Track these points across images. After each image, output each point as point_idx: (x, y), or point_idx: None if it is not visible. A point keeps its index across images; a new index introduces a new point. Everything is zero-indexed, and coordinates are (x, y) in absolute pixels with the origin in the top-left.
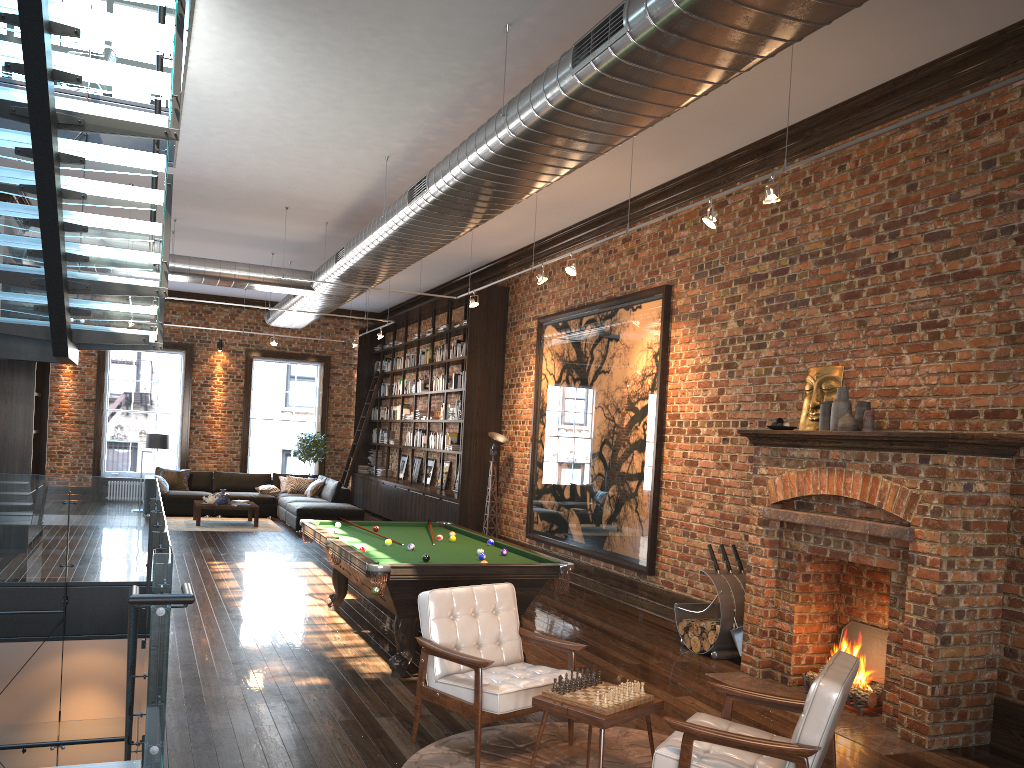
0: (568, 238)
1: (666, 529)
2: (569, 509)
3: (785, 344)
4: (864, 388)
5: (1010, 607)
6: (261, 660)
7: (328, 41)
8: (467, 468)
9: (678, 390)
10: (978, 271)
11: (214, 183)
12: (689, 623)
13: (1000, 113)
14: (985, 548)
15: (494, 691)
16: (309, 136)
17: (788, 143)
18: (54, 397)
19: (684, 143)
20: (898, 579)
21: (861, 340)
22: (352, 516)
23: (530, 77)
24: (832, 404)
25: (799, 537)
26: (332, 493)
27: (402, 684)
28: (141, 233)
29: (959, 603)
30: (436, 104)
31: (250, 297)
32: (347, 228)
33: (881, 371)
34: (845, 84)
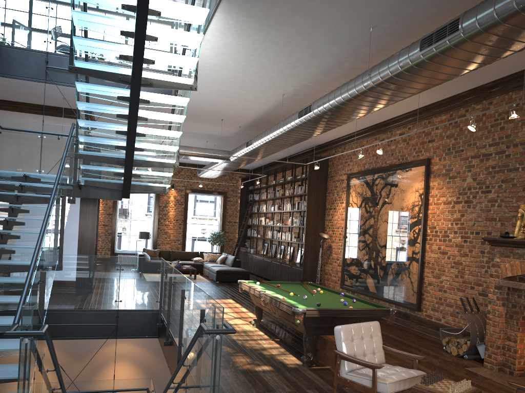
0: (365, 133)
1: (427, 287)
2: (367, 274)
3: (504, 191)
4: None
5: None
6: (232, 355)
7: (272, 38)
8: (307, 251)
9: (435, 214)
10: None
11: (189, 108)
12: (449, 339)
13: None
14: None
15: (384, 381)
16: (246, 85)
17: (506, 84)
18: None
19: (445, 85)
20: None
21: None
22: (243, 274)
23: (373, 53)
24: None
25: (520, 296)
26: (231, 262)
27: (310, 371)
28: (170, 137)
29: None
30: (318, 68)
31: (188, 162)
32: (249, 129)
33: None
34: None
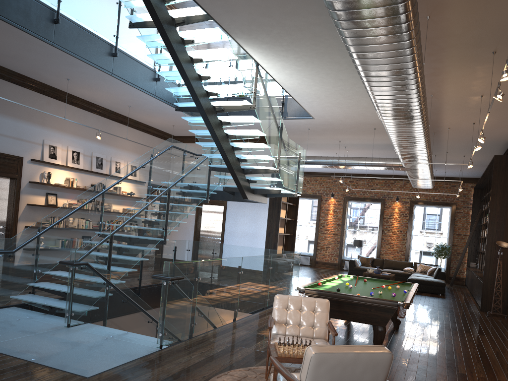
0: None
1: None
2: None
3: None
4: None
5: None
6: None
7: (304, 53)
8: (488, 262)
9: None
10: None
11: (335, 123)
12: None
13: None
14: None
15: (271, 341)
16: (345, 94)
17: None
18: (325, 223)
19: None
20: None
21: None
22: (437, 286)
23: None
24: None
25: None
26: (435, 273)
27: None
28: (259, 148)
29: None
30: None
31: None
32: None
33: None
34: None
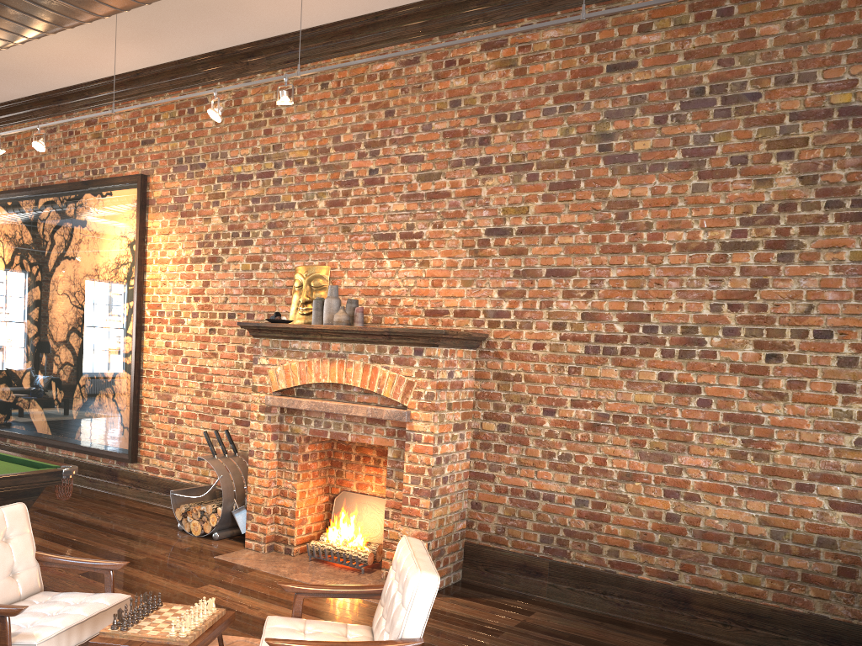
0: (17, 111)
1: (149, 417)
2: (30, 400)
3: (272, 243)
4: (350, 287)
5: (476, 469)
6: None
7: None
8: None
9: (158, 281)
10: (448, 193)
11: None
12: (188, 508)
13: (464, 62)
14: (460, 424)
15: (30, 641)
16: None
17: (272, 53)
18: None
19: (169, 31)
20: (394, 454)
21: (346, 244)
22: None
23: None
24: (325, 300)
25: (300, 421)
26: None
27: None
28: None
29: (445, 471)
30: None
31: None
32: None
33: (365, 273)
34: (336, 7)
